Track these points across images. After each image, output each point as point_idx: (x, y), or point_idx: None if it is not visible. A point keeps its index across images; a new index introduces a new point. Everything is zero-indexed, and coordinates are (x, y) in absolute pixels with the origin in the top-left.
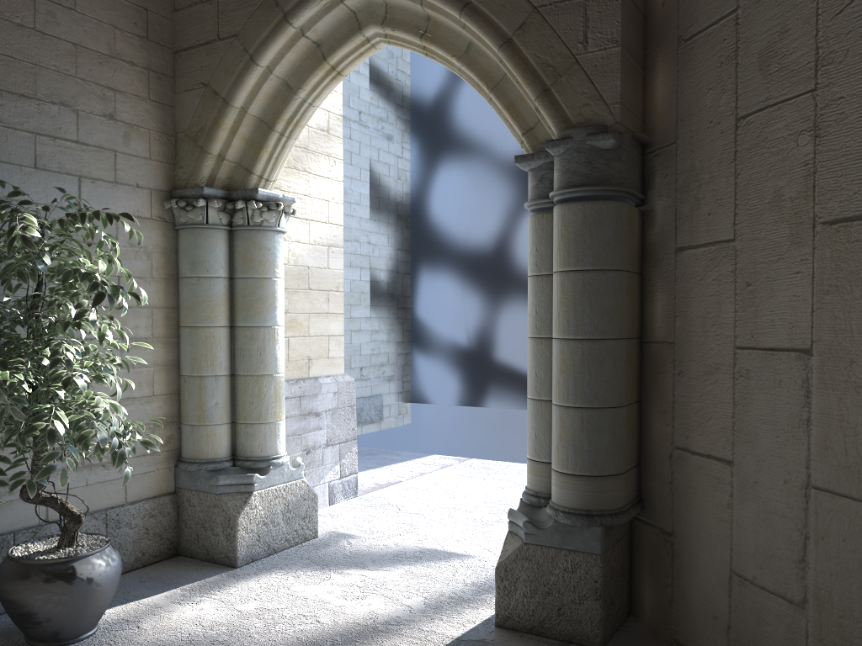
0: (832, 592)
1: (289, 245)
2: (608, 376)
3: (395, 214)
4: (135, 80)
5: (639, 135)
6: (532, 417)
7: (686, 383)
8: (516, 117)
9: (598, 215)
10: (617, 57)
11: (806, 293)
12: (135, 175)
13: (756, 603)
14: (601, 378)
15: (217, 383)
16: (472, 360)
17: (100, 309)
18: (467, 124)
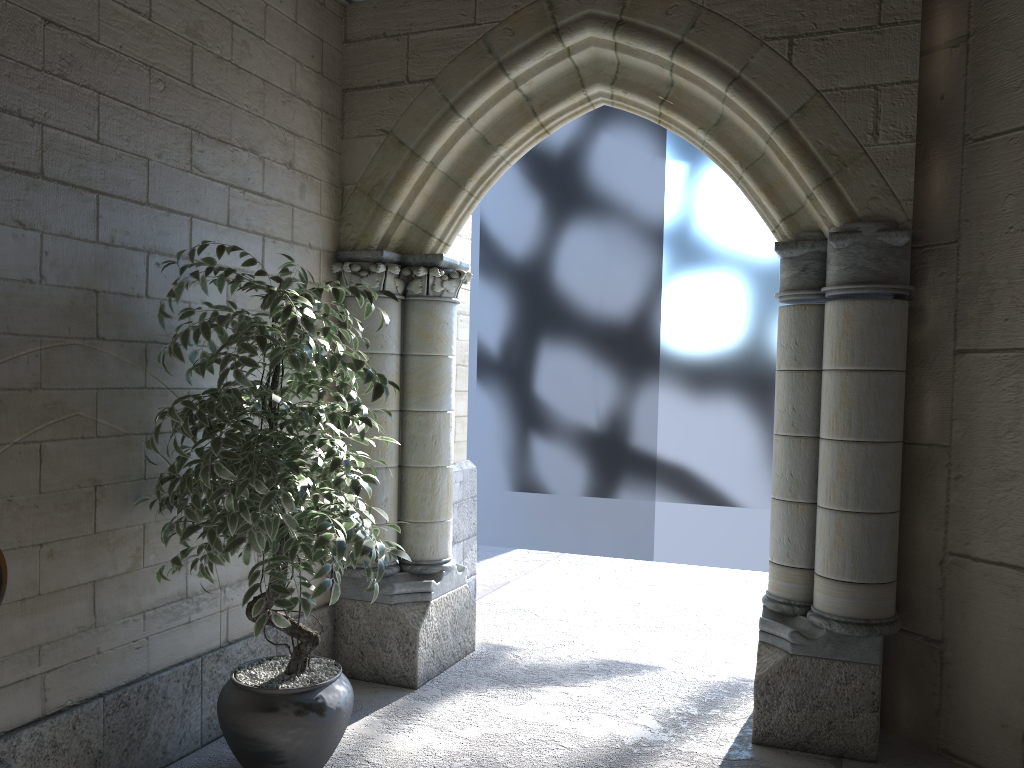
0: None
1: None
2: (889, 480)
3: (511, 276)
4: (310, 122)
5: (917, 232)
6: (784, 520)
7: (967, 488)
8: (775, 200)
9: (886, 314)
10: (911, 153)
11: None
12: (307, 233)
13: None
14: (883, 483)
15: (387, 477)
16: (603, 445)
17: None
18: (604, 180)
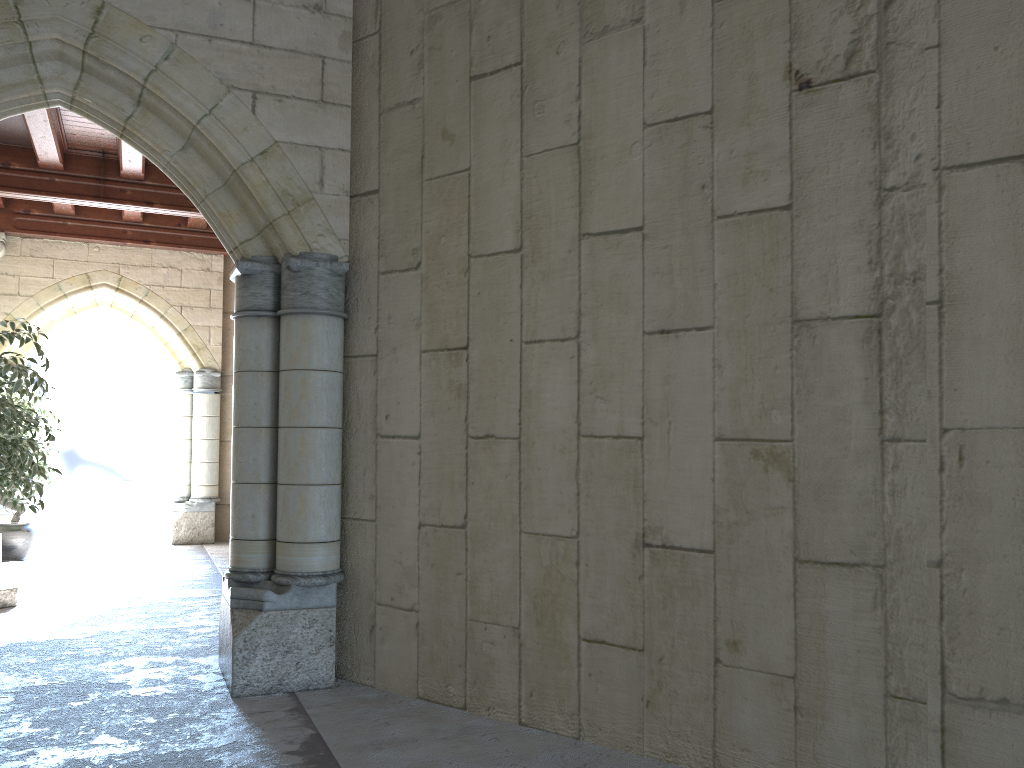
0: None
1: None
2: (216, 451)
3: None
4: None
5: (222, 371)
6: (180, 468)
7: None
8: (175, 357)
9: (214, 398)
10: (220, 348)
11: None
12: None
13: None
14: (214, 452)
15: None
16: (67, 454)
17: None
18: None
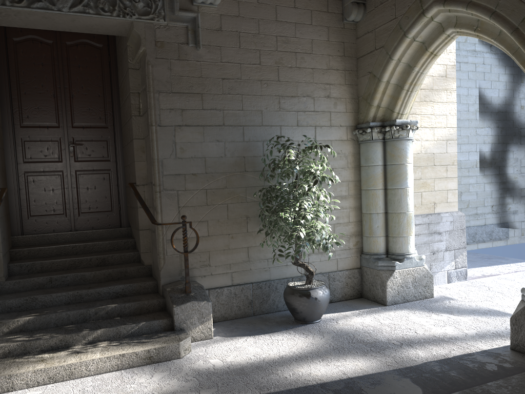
0: None
1: (421, 143)
2: None
3: (494, 115)
4: (338, 77)
5: None
6: None
7: None
8: None
9: None
10: None
11: None
12: (339, 121)
13: None
14: None
15: (378, 217)
16: None
17: (324, 184)
18: None
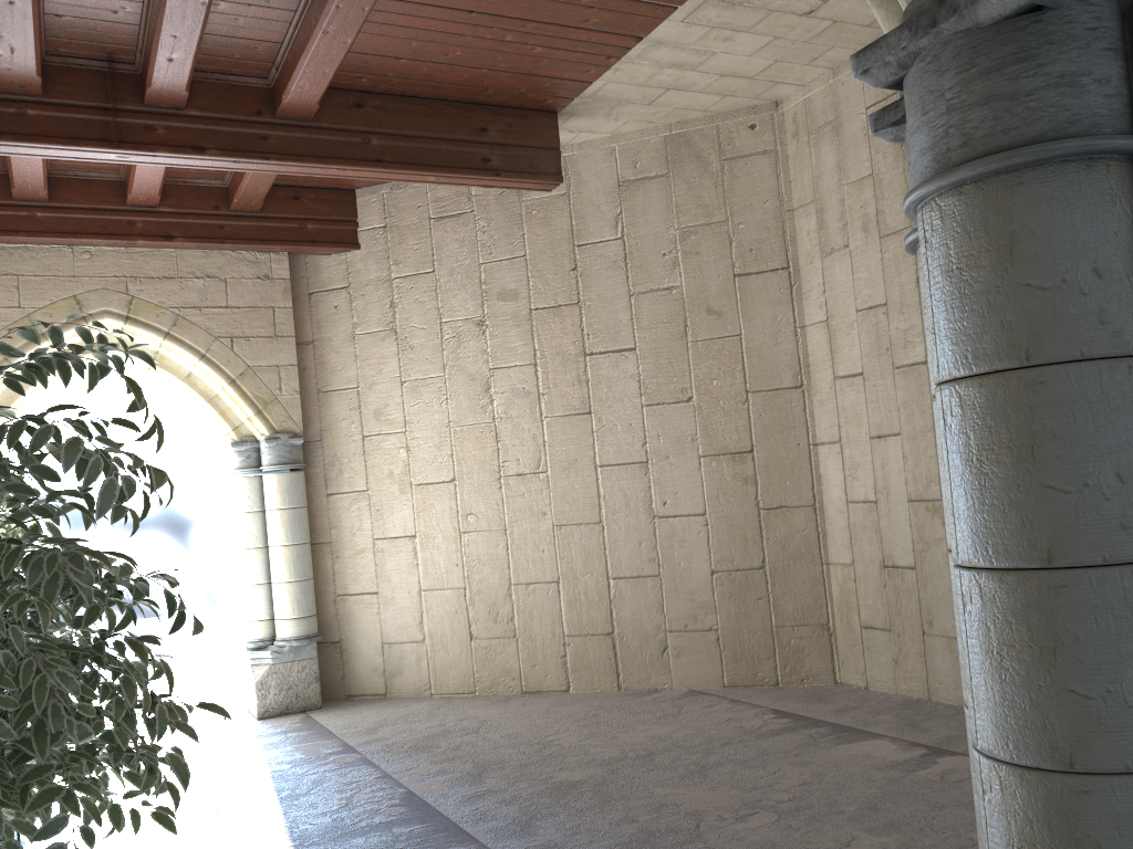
0: (436, 629)
1: None
2: (309, 562)
3: None
4: None
5: (302, 436)
6: (253, 595)
7: (342, 561)
8: (227, 420)
9: (297, 479)
10: (299, 399)
11: (410, 512)
12: None
13: (399, 651)
14: (307, 563)
15: None
16: None
17: None
18: None
